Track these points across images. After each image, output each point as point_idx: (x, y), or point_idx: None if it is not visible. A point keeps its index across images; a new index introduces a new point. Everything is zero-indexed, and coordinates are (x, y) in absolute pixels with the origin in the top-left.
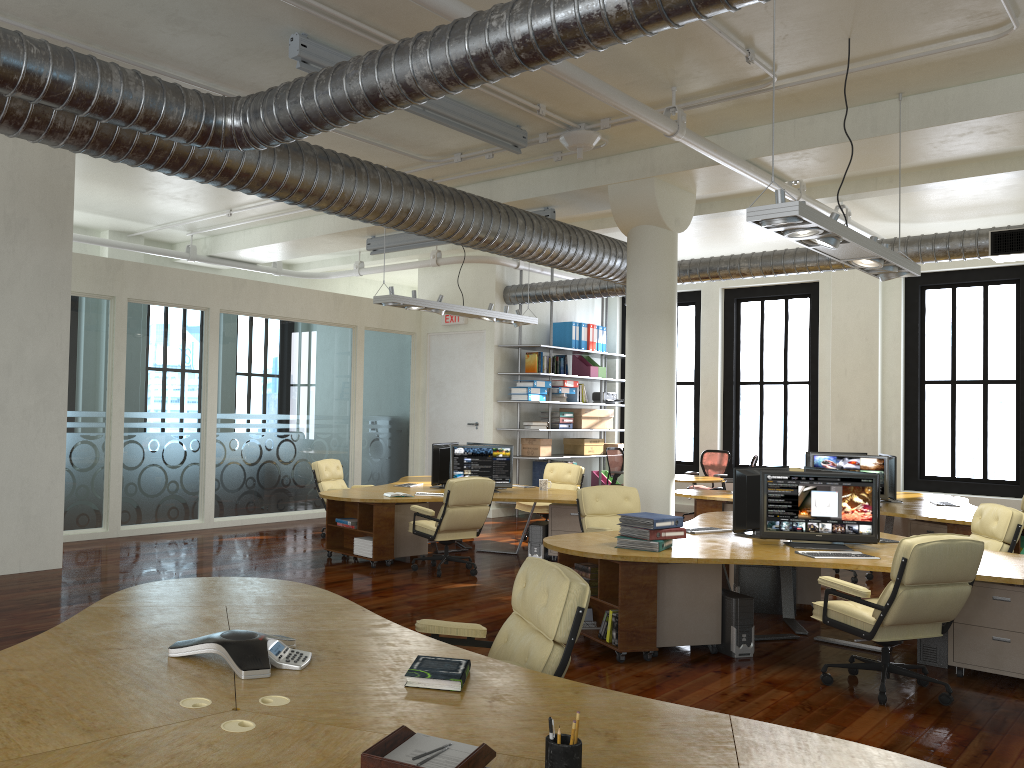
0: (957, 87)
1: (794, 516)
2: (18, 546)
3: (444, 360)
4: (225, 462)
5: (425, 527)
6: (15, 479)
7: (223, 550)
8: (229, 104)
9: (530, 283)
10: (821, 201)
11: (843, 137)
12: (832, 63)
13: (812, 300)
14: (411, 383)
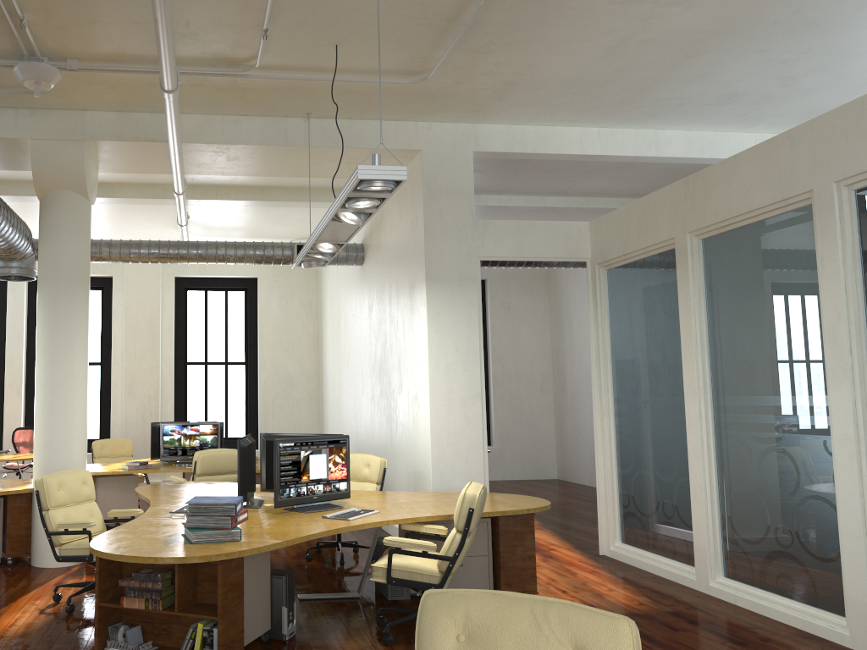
0: (344, 120)
1: (299, 481)
2: None
3: None
4: None
5: None
6: None
7: None
8: None
9: None
10: (171, 202)
11: (263, 140)
12: (302, 66)
13: (105, 292)
14: None
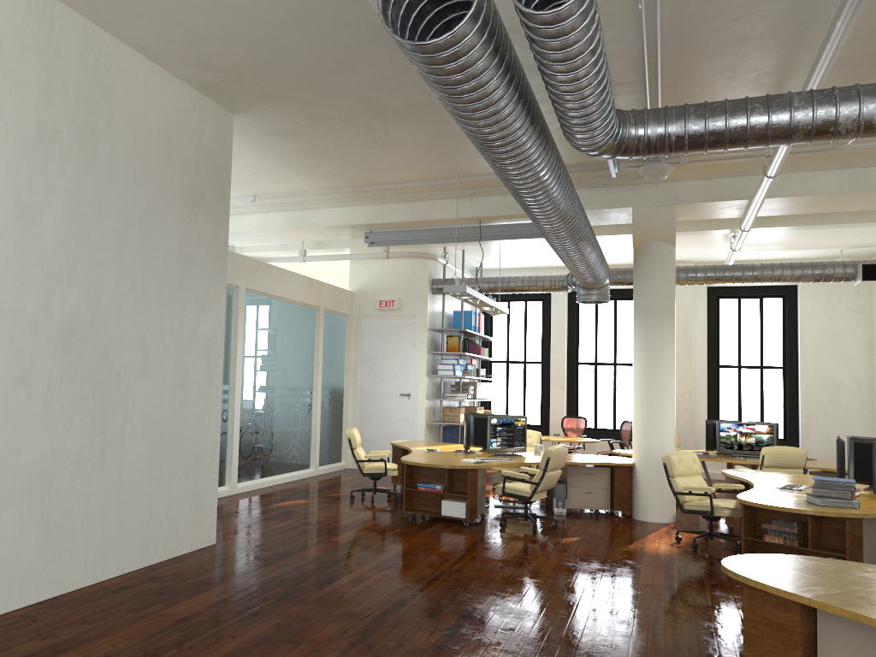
0: None
1: None
2: (190, 524)
3: (376, 339)
4: (242, 431)
5: (517, 489)
6: (190, 455)
7: (305, 516)
8: (622, 116)
9: (442, 277)
10: (725, 231)
11: (841, 189)
12: None
13: None
14: (345, 358)
